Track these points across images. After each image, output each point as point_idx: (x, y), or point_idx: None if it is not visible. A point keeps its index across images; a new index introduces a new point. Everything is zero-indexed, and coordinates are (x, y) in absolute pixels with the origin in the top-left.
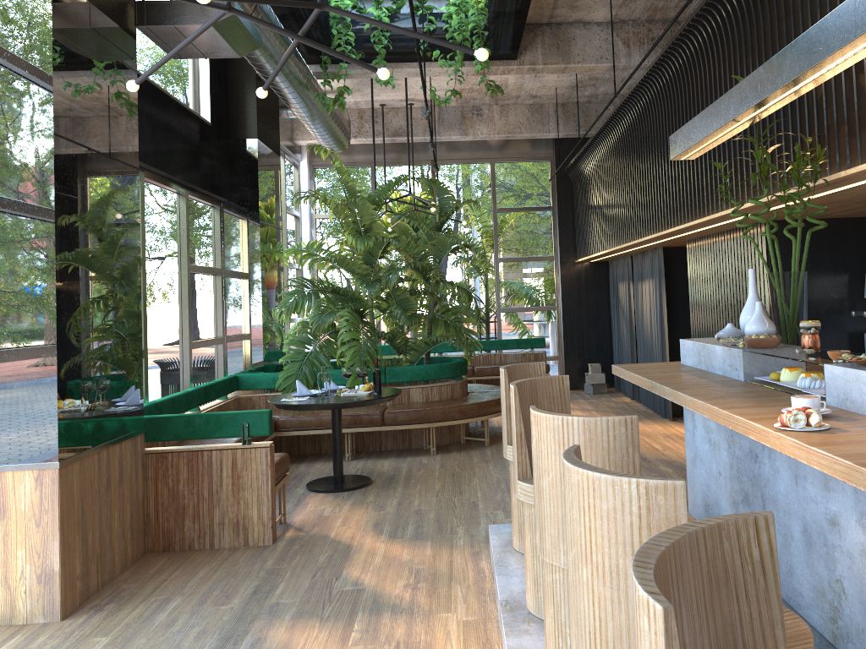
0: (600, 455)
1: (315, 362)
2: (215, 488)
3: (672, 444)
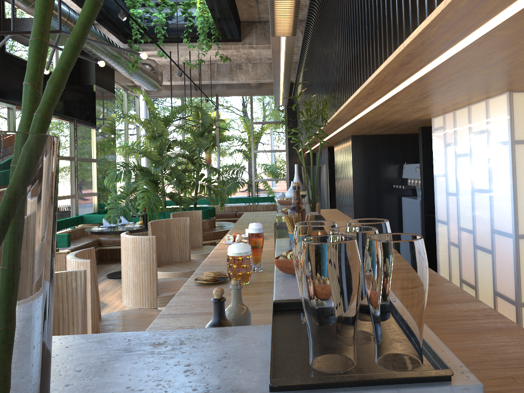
0: (138, 253)
1: (126, 209)
2: None
3: None
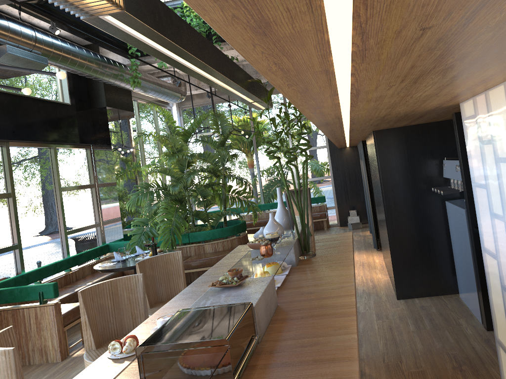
0: None
1: (149, 233)
2: (28, 330)
3: (358, 271)
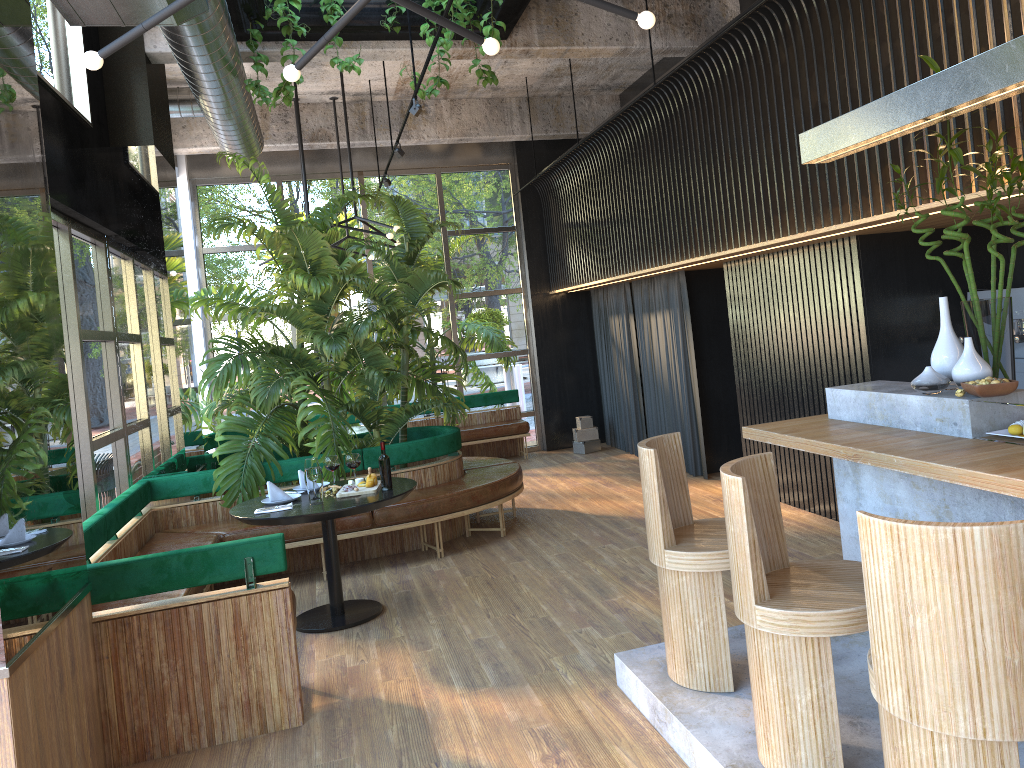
0: (1017, 576)
1: (264, 452)
2: (210, 658)
3: None
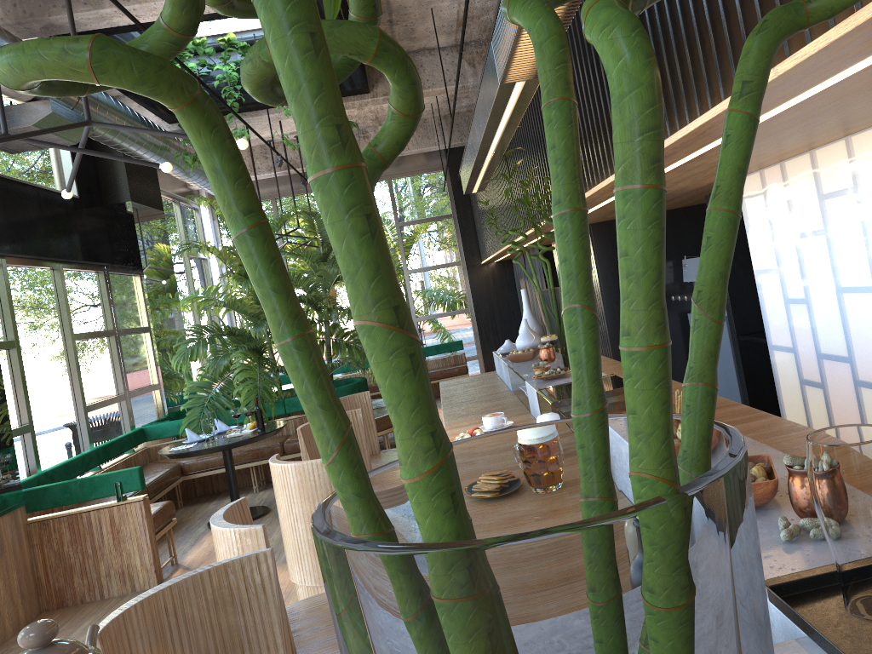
0: (310, 491)
1: (217, 404)
2: (97, 545)
3: None
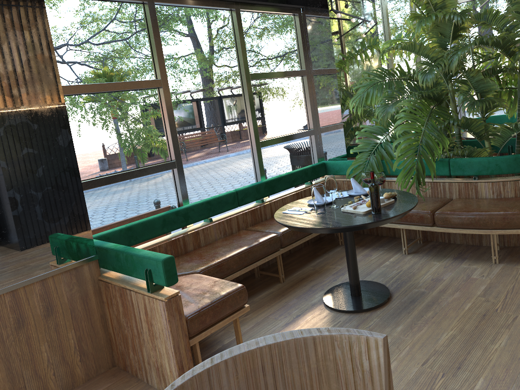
0: None
1: (383, 153)
2: (139, 328)
3: None
